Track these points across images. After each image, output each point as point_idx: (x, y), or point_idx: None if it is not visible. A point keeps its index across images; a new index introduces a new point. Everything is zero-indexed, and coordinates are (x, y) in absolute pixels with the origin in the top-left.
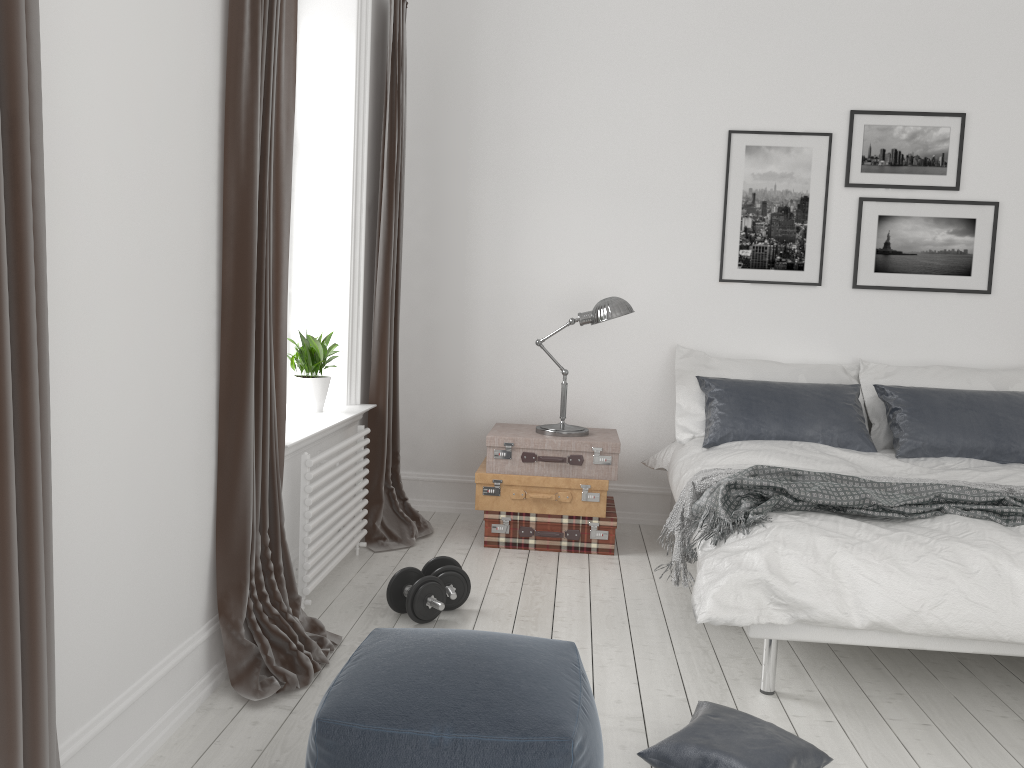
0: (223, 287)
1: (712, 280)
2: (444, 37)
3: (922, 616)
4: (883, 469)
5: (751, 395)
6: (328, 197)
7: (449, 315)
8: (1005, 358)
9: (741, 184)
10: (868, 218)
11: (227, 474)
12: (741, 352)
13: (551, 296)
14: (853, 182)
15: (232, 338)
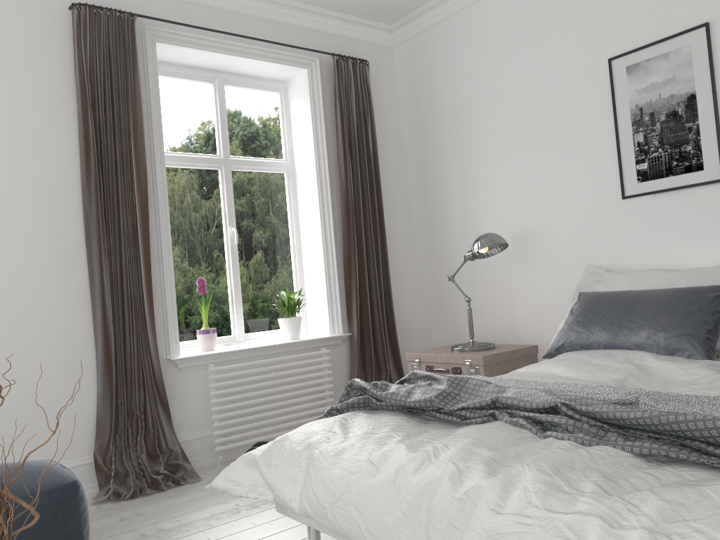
0: (89, 274)
1: (617, 199)
2: (415, 70)
3: (326, 512)
4: (675, 378)
5: (596, 306)
6: (310, 202)
7: (441, 264)
8: None
9: (627, 103)
10: None
11: (99, 373)
12: (655, 263)
13: None
14: None
15: (96, 300)
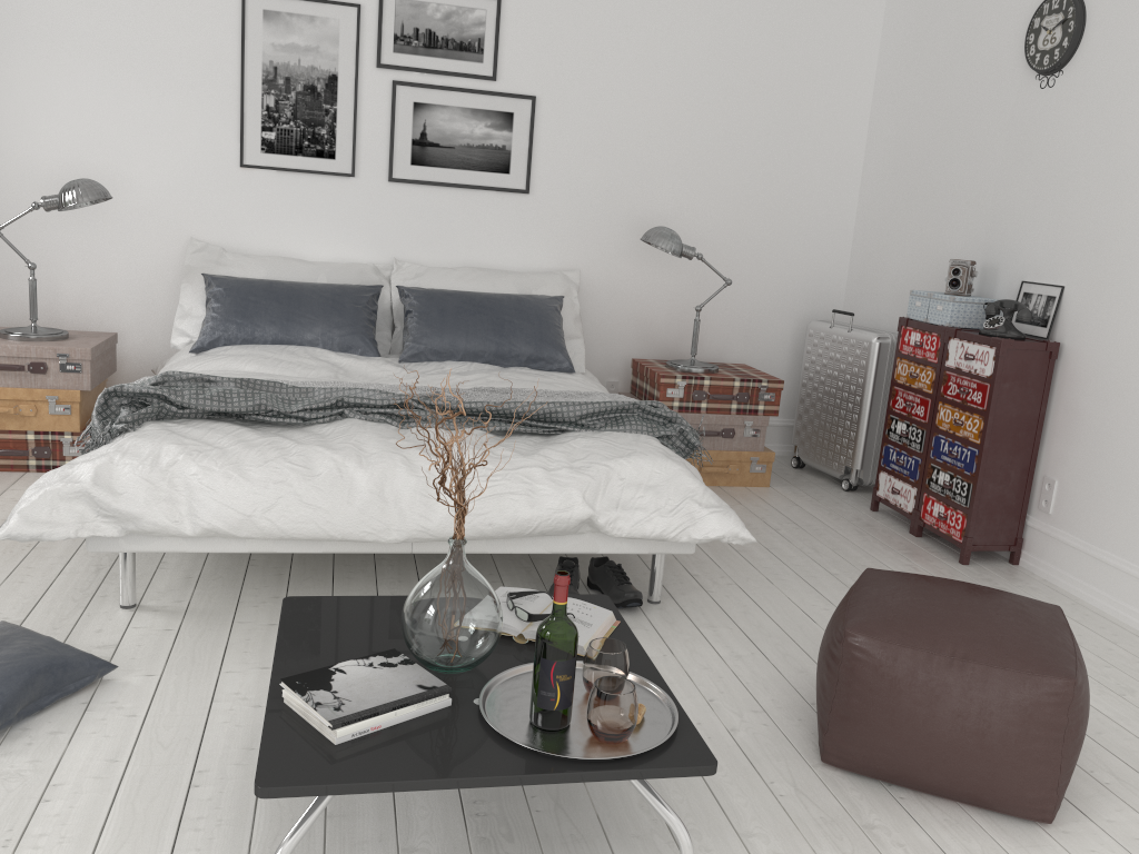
0: None
1: (233, 165)
2: None
3: (255, 520)
4: (372, 374)
5: (252, 296)
6: None
7: None
8: (544, 261)
9: (260, 55)
10: (403, 105)
11: None
12: (270, 248)
13: (36, 175)
14: (386, 63)
15: None
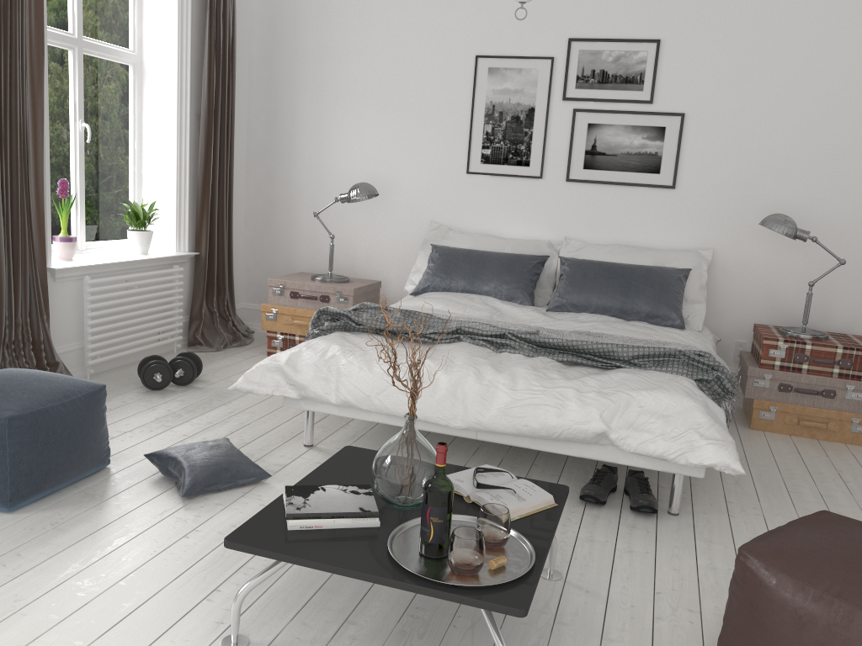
0: None
1: (462, 172)
2: None
3: (371, 399)
4: (519, 317)
5: (454, 259)
6: (163, 108)
7: (281, 193)
8: (685, 241)
9: (484, 98)
10: (580, 125)
11: None
12: (482, 228)
13: (349, 181)
14: (569, 96)
15: None
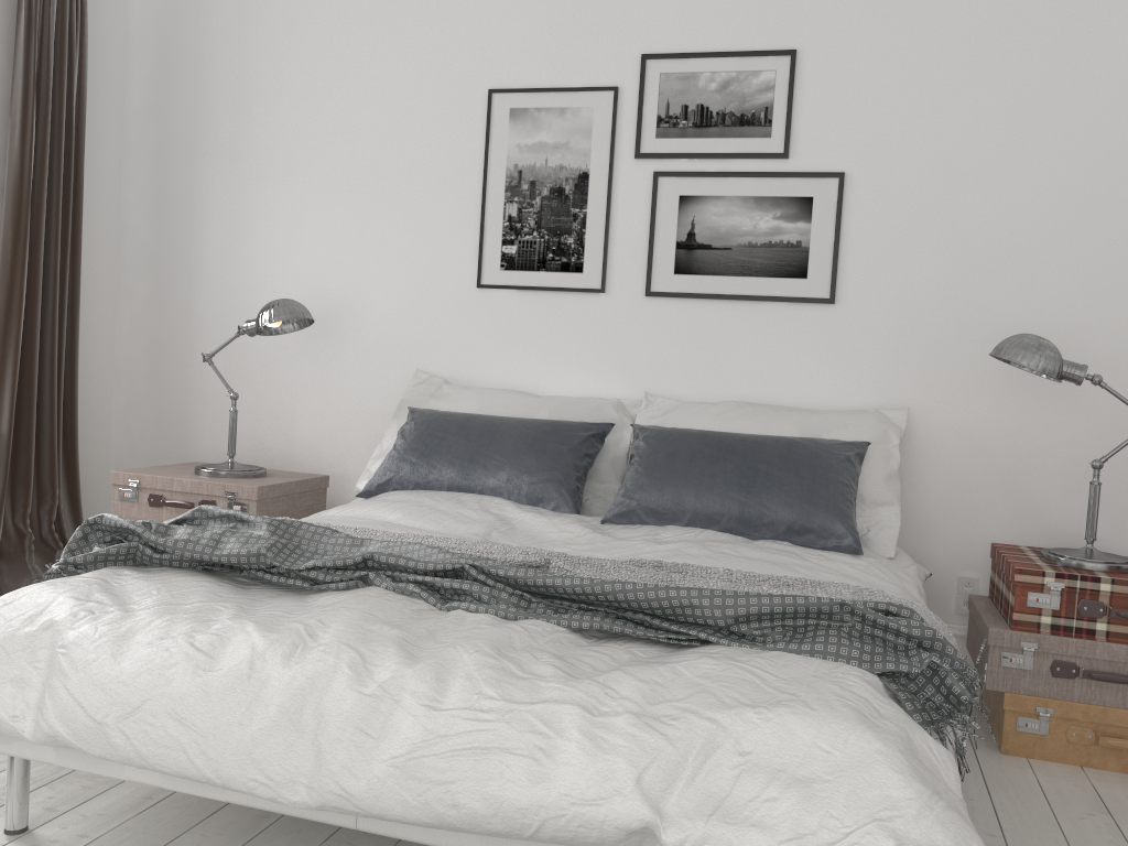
0: None
1: (470, 286)
2: None
3: (108, 732)
4: (545, 535)
5: (440, 431)
6: None
7: (174, 330)
8: (858, 396)
9: (504, 159)
10: (666, 200)
11: None
12: (505, 381)
13: None
14: (646, 151)
15: None
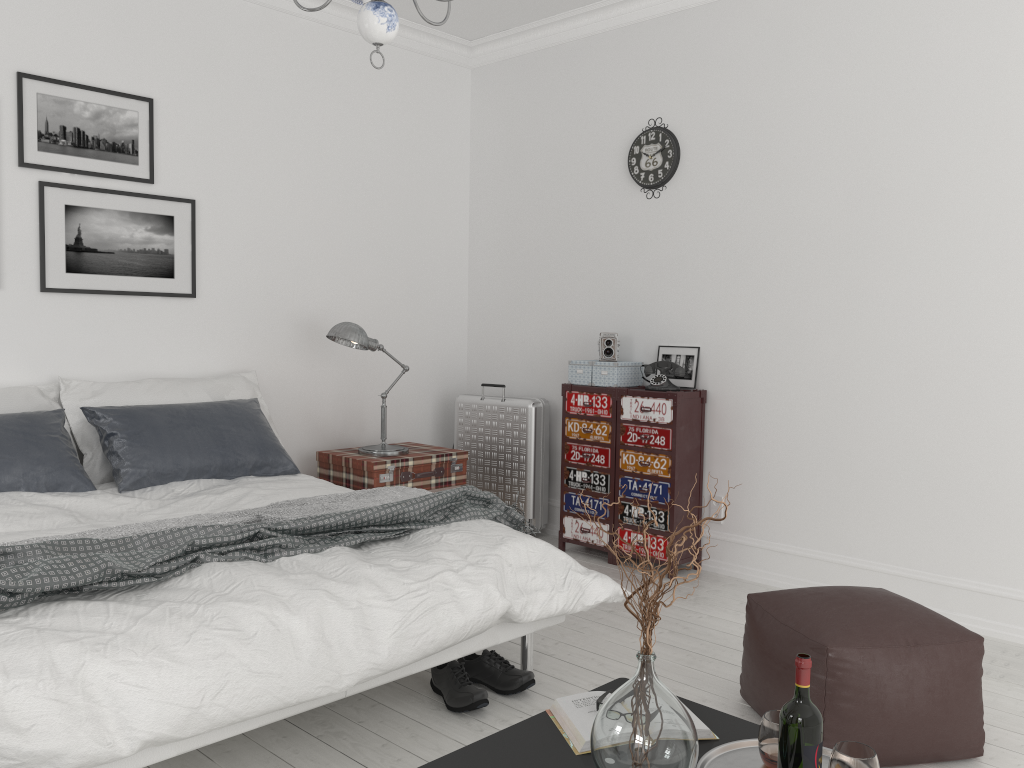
0: None
1: None
2: None
3: (205, 710)
4: (109, 511)
5: None
6: None
7: None
8: (216, 364)
9: None
10: (53, 207)
11: None
12: None
13: None
14: (30, 162)
15: None
